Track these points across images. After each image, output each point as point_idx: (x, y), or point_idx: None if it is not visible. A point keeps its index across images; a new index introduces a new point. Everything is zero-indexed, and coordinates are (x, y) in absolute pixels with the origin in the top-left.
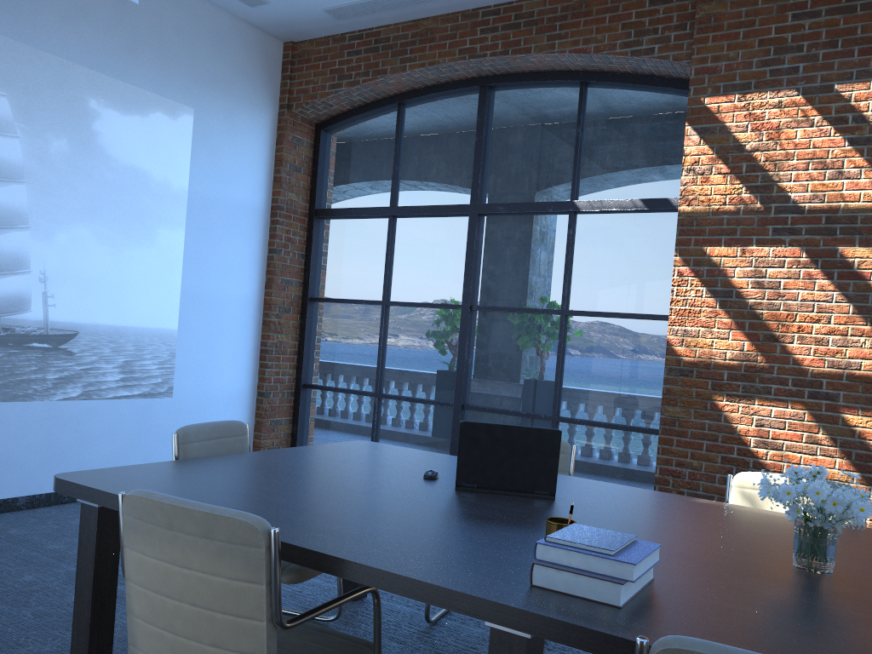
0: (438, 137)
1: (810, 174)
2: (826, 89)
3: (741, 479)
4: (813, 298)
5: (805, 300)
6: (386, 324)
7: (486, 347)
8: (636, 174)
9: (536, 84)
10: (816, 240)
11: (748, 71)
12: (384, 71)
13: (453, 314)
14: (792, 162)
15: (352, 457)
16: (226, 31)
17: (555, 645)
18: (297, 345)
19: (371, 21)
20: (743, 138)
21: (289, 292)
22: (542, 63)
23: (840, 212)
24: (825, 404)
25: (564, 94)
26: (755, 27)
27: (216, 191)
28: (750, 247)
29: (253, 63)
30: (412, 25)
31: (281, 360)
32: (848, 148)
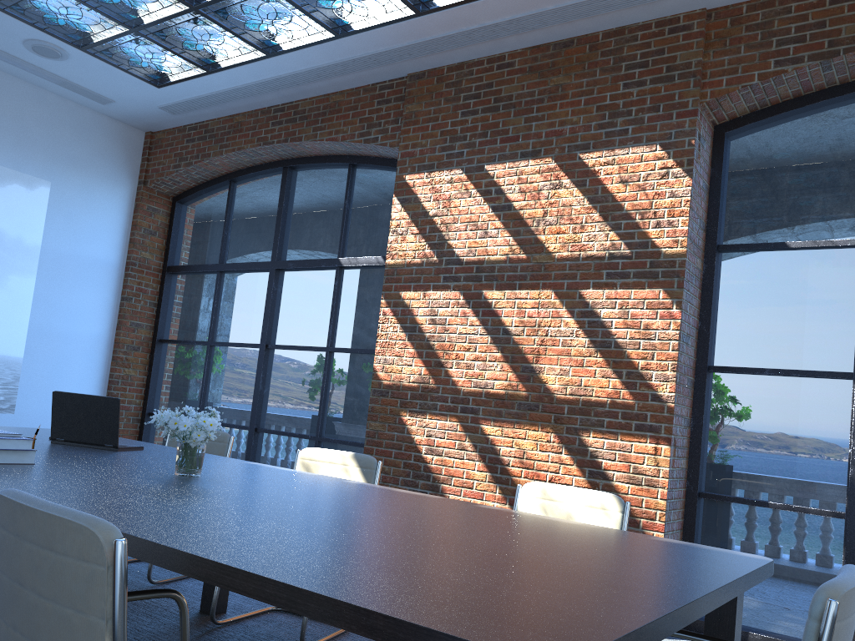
0: (255, 208)
1: (467, 234)
2: (479, 169)
3: (303, 452)
4: (466, 331)
5: (461, 333)
6: (210, 361)
7: (277, 379)
8: (383, 237)
9: (321, 166)
10: (469, 285)
11: (433, 154)
12: (208, 155)
13: (256, 352)
14: (457, 224)
15: (31, 431)
16: (86, 123)
17: (174, 585)
18: (146, 379)
19: (200, 116)
20: (428, 206)
21: (139, 334)
22: (317, 149)
23: (485, 263)
24: (471, 417)
25: (339, 174)
26: (439, 122)
27: (70, 247)
28: (429, 291)
29: (113, 148)
30: (229, 119)
31: (127, 391)
32: (491, 214)
